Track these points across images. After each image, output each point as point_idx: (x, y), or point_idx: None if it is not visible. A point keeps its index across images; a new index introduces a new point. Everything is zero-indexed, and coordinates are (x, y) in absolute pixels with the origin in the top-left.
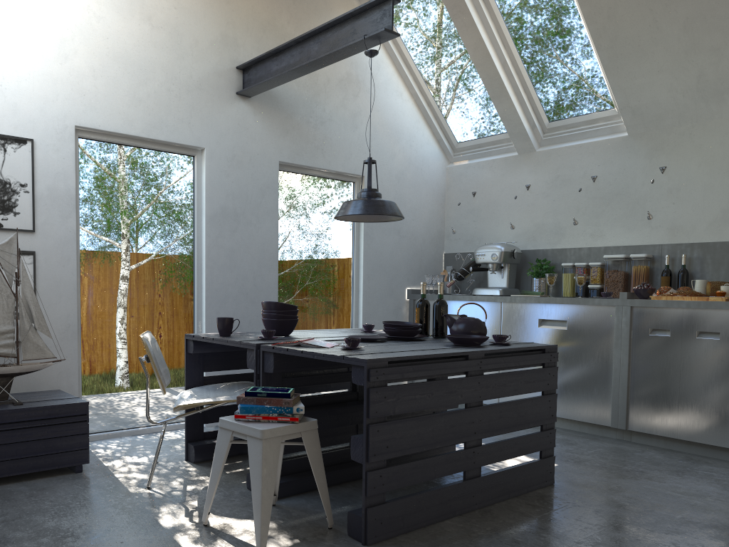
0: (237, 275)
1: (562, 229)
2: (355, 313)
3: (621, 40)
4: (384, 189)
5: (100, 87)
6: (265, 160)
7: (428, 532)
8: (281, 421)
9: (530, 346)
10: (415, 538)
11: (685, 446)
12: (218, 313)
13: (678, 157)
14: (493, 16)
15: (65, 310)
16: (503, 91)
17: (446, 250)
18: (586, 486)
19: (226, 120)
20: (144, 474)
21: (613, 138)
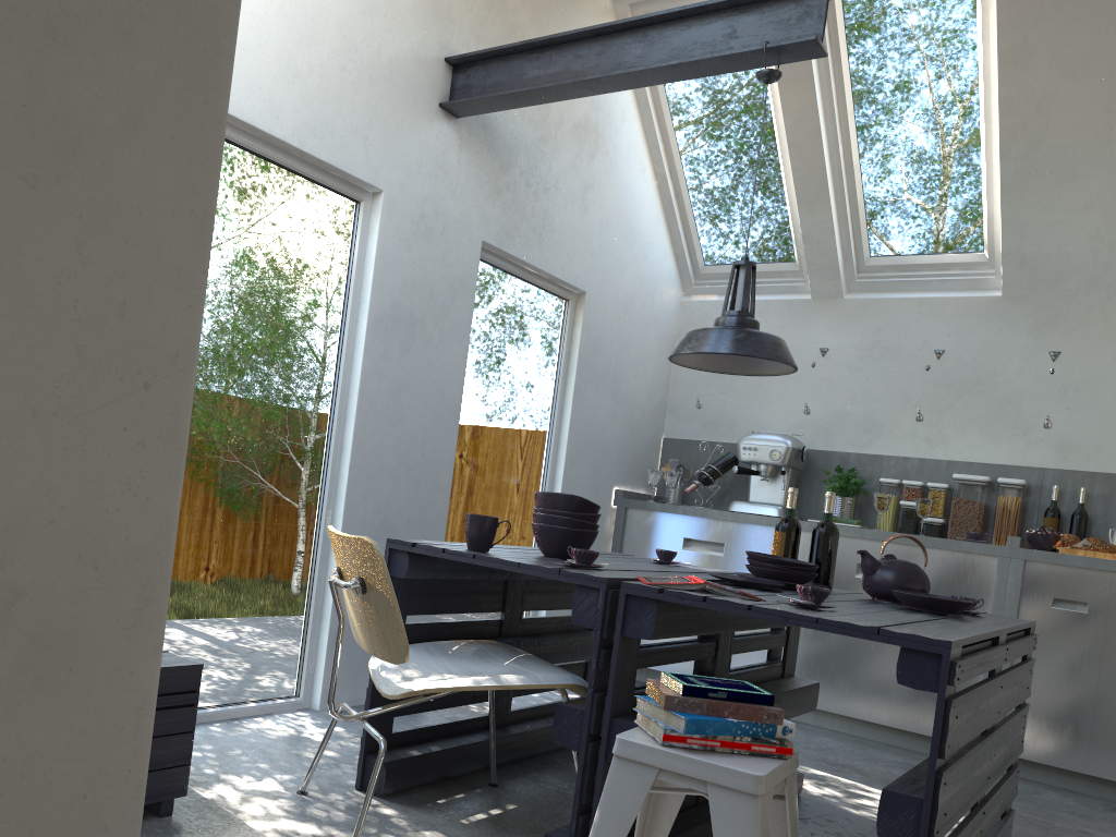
0: (400, 433)
1: (877, 425)
2: None
3: (1045, 149)
4: (607, 319)
5: None
6: (464, 235)
7: None
8: (757, 753)
9: (1014, 621)
10: None
11: (1092, 786)
12: (365, 498)
13: (1080, 341)
14: (838, 73)
15: None
16: (822, 195)
17: (666, 433)
18: None
19: (419, 149)
20: (308, 824)
21: (976, 297)
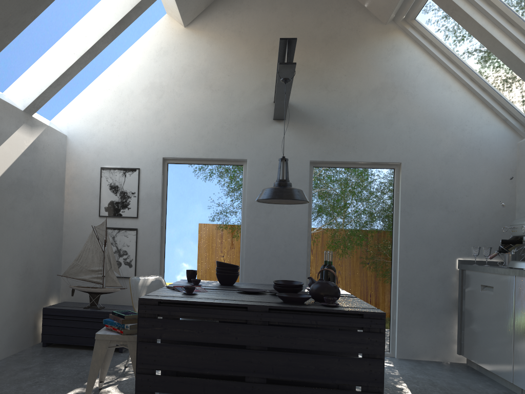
0: (270, 244)
1: None
2: (393, 277)
3: None
4: (427, 171)
5: (178, 133)
6: (297, 161)
7: None
8: (118, 332)
9: (346, 310)
10: None
11: None
12: (254, 269)
13: None
14: (490, 2)
15: (152, 262)
16: (523, 65)
17: None
18: None
19: (264, 138)
20: None
21: None
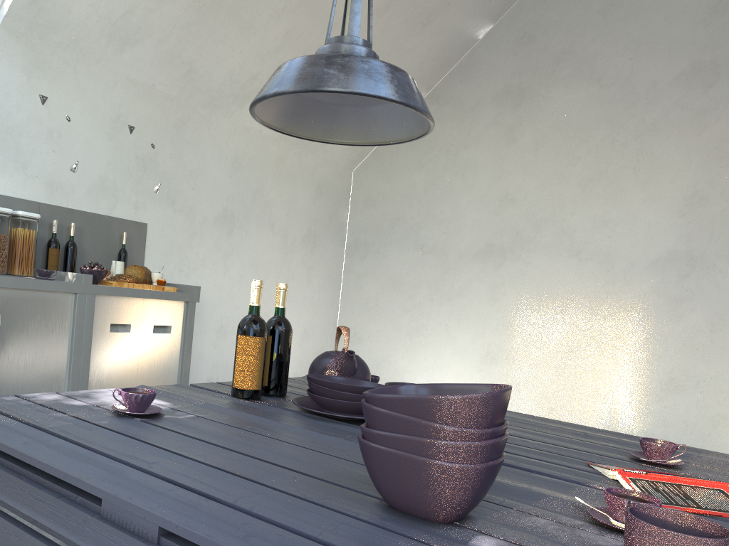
0: None
1: None
2: None
3: None
4: None
5: None
6: None
7: None
8: None
9: None
10: None
11: None
12: None
13: (61, 92)
14: None
15: None
16: None
17: None
18: None
19: None
20: None
21: None
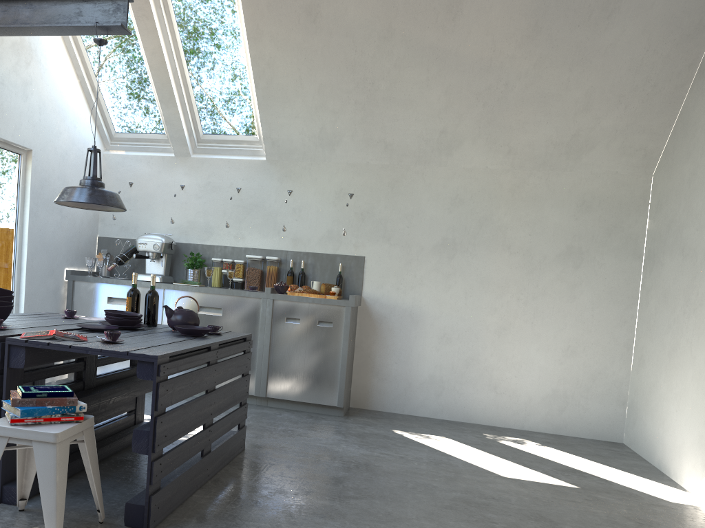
0: None
1: (211, 228)
2: (17, 292)
3: (275, 86)
4: (50, 166)
5: None
6: None
7: (188, 508)
8: (65, 421)
9: (237, 335)
10: (182, 515)
11: (305, 407)
12: None
13: (300, 185)
14: (172, 30)
15: None
16: (172, 98)
17: (100, 233)
18: (266, 447)
19: None
20: None
21: (255, 160)
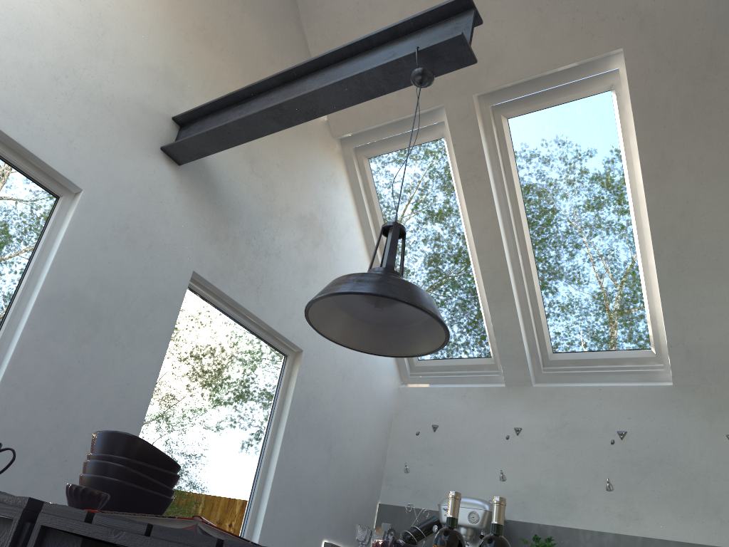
0: (59, 420)
1: (570, 499)
2: None
3: (694, 249)
4: (324, 380)
5: None
6: (174, 259)
7: None
8: None
9: None
10: None
11: None
12: None
13: None
14: (513, 196)
15: None
16: (507, 293)
17: (382, 499)
18: None
19: (133, 173)
20: None
21: (650, 385)
